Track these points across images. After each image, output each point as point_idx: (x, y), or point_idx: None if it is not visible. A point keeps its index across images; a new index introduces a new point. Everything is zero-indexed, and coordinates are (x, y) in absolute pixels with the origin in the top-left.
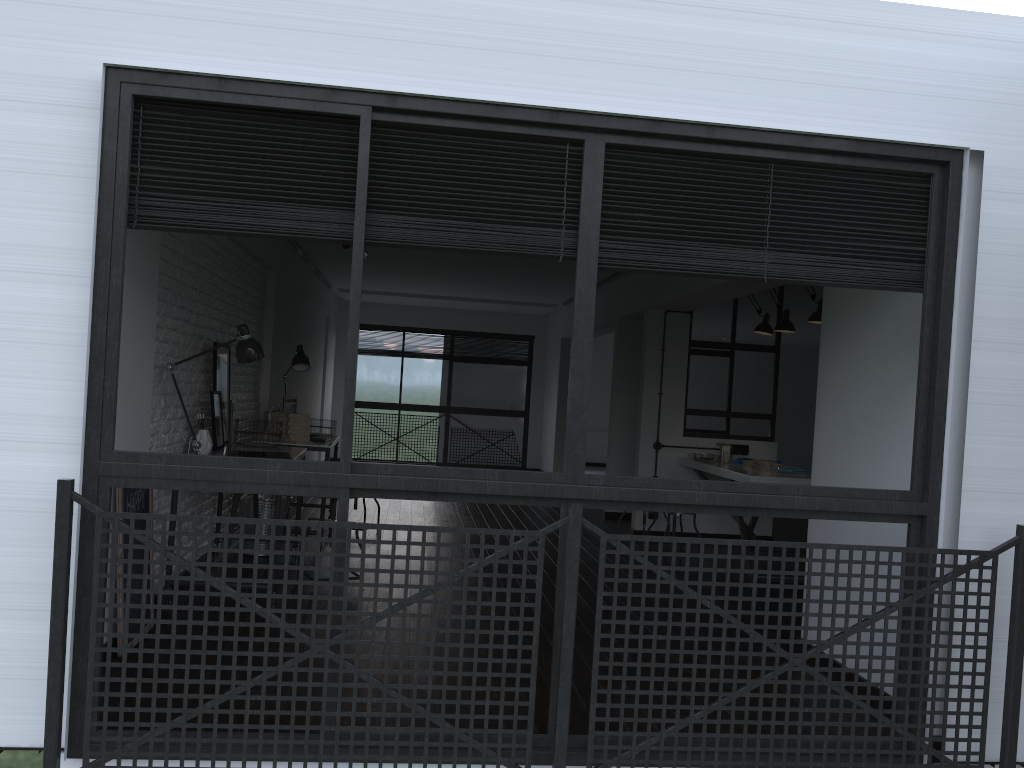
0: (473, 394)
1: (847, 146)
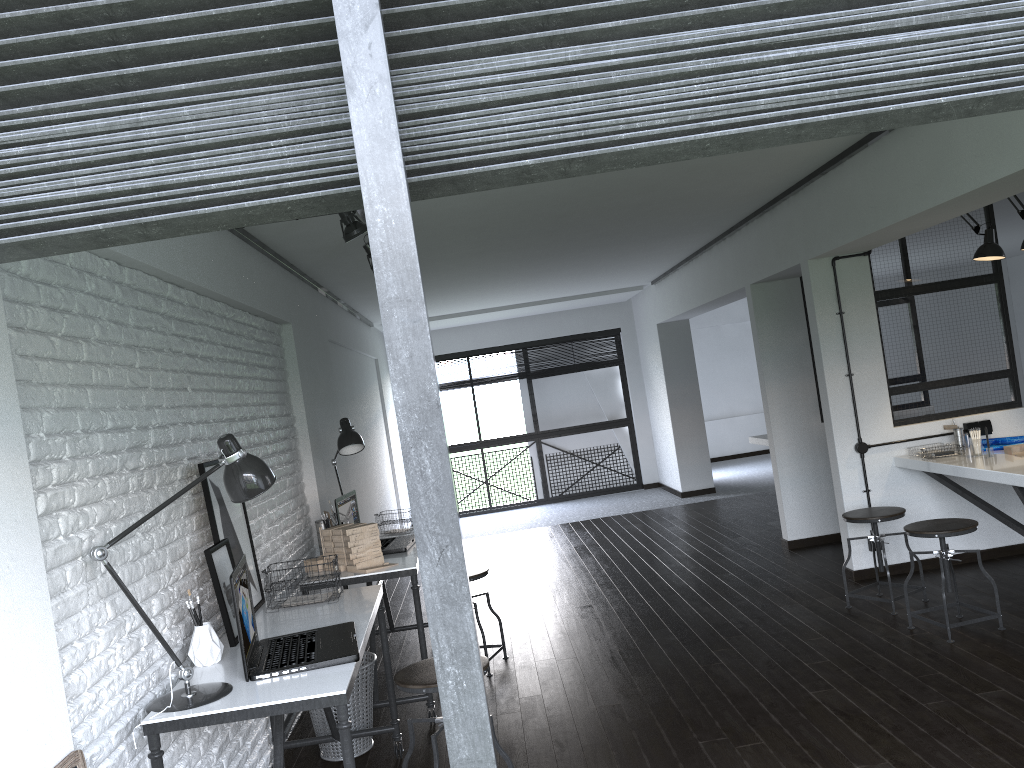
0: (562, 411)
1: None
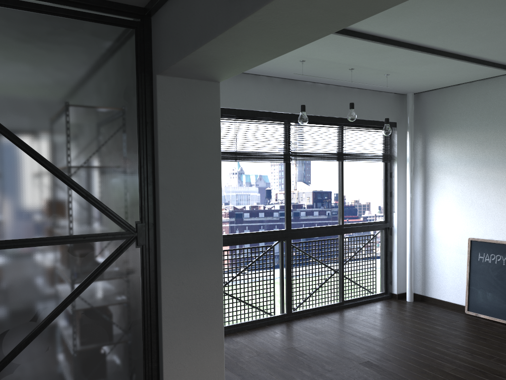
0: None
1: None
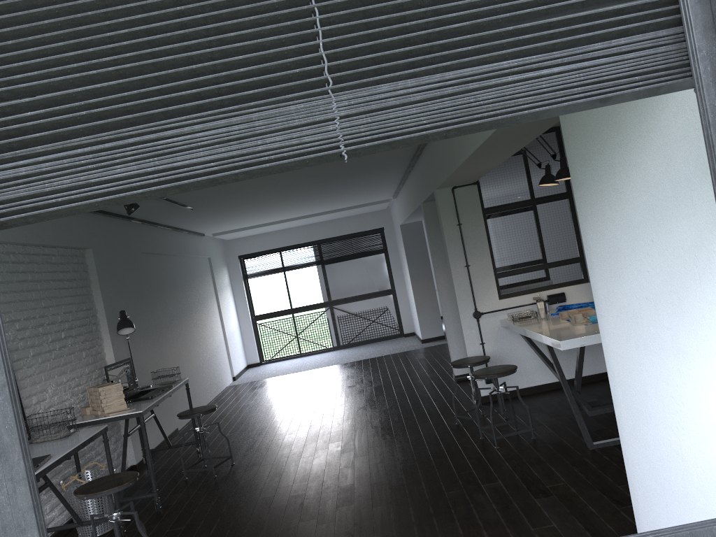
0: (347, 286)
1: None
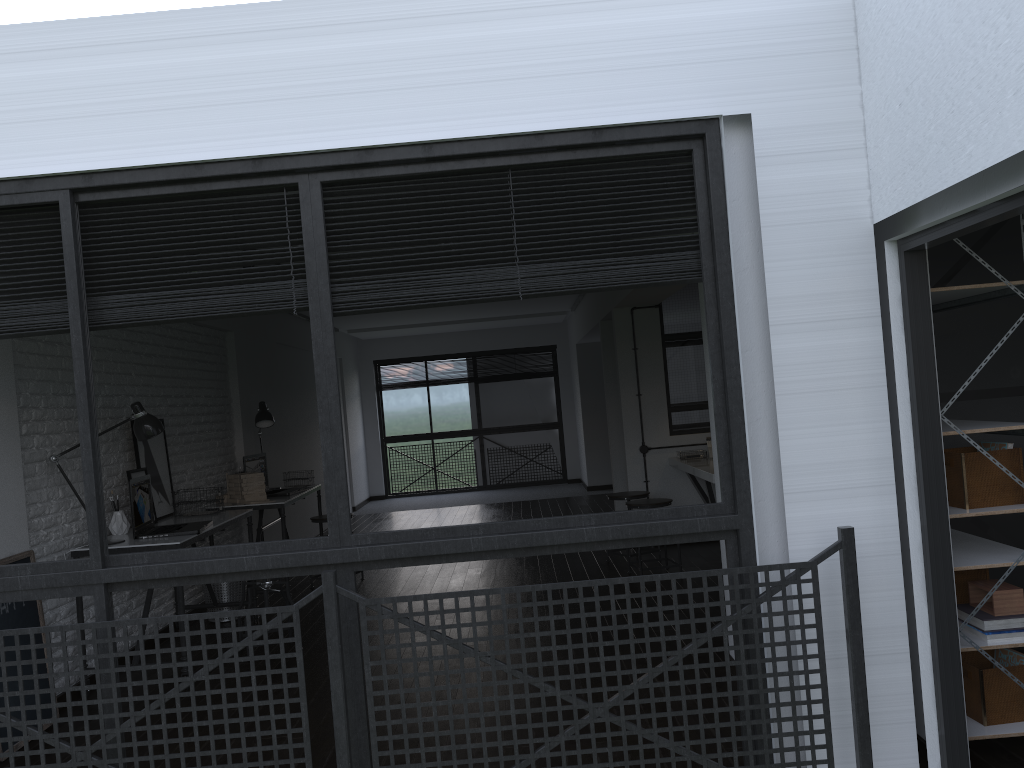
0: (504, 412)
1: (583, 138)
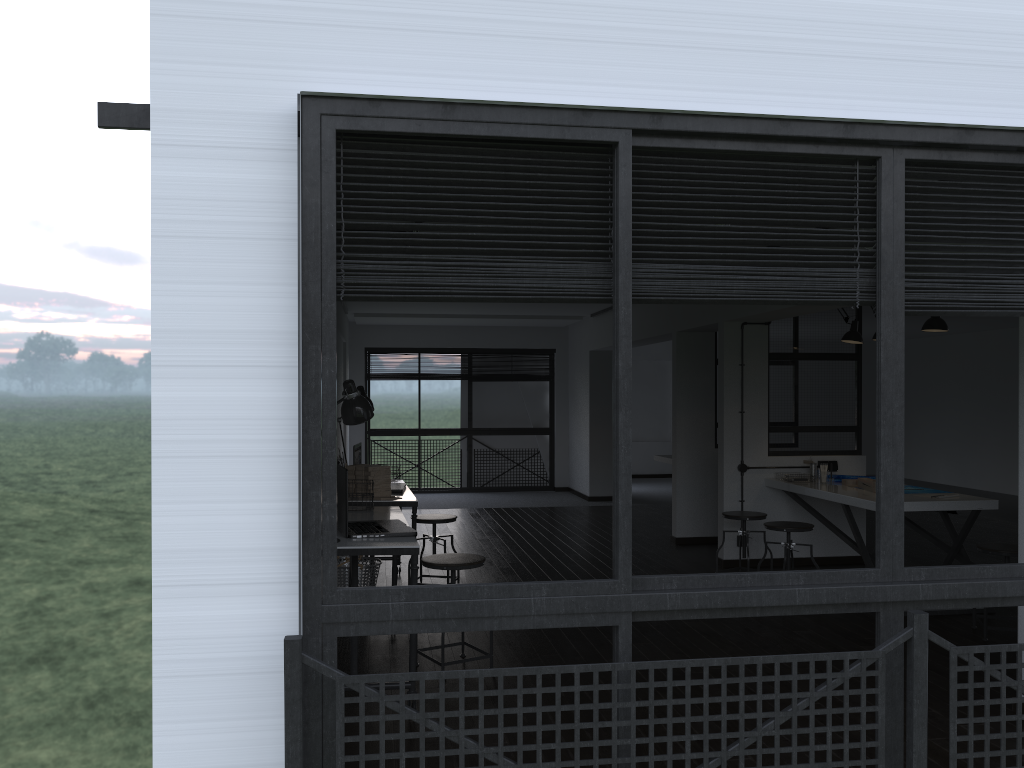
0: (494, 413)
1: None
